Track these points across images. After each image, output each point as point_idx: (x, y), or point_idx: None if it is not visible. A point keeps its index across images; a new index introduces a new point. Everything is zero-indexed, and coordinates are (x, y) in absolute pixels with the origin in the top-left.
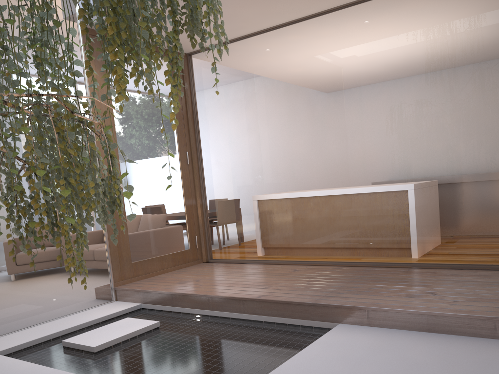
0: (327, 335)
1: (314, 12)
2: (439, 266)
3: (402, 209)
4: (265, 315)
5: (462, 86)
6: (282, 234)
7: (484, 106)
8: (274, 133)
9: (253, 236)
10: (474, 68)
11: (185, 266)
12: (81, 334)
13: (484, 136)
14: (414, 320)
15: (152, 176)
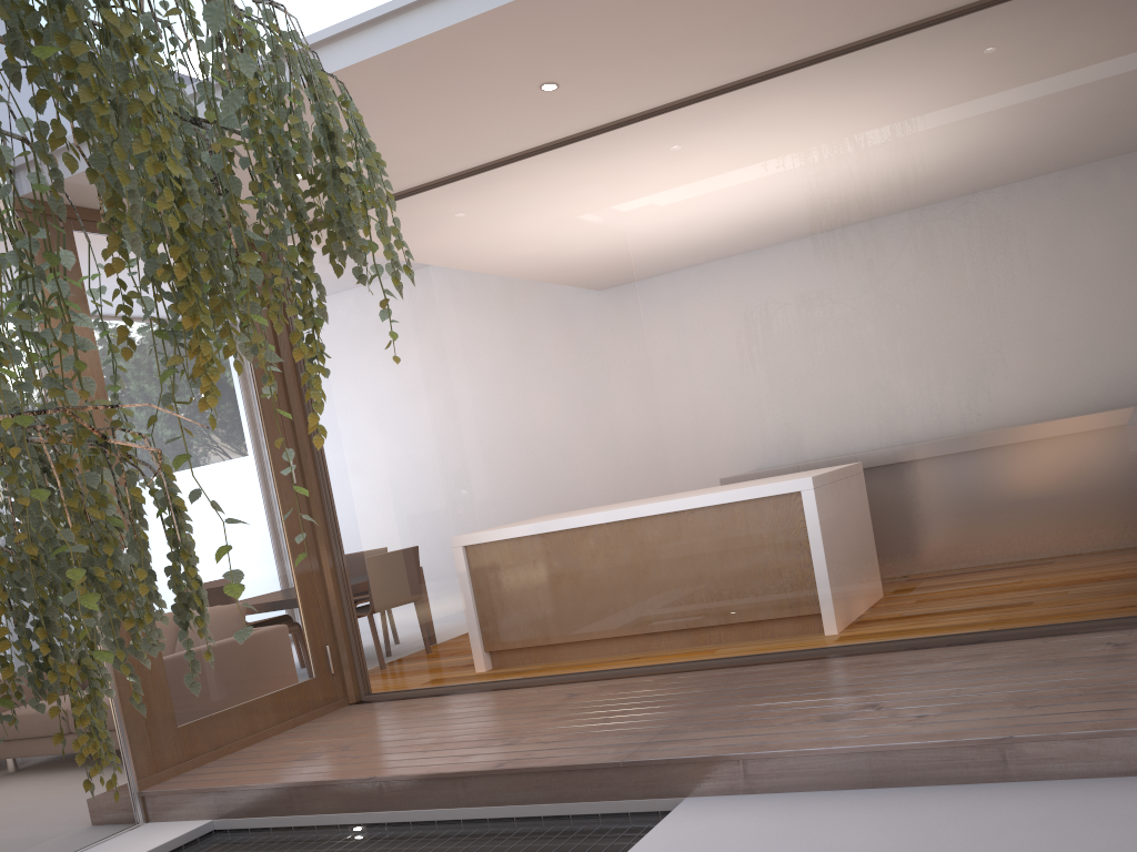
0: (662, 826)
1: (561, 137)
2: (884, 646)
3: (794, 536)
4: (518, 804)
5: (888, 275)
6: (534, 618)
7: (937, 312)
8: (494, 398)
9: (465, 631)
10: (908, 238)
11: (309, 719)
12: None
13: (943, 370)
14: (843, 768)
15: (210, 519)
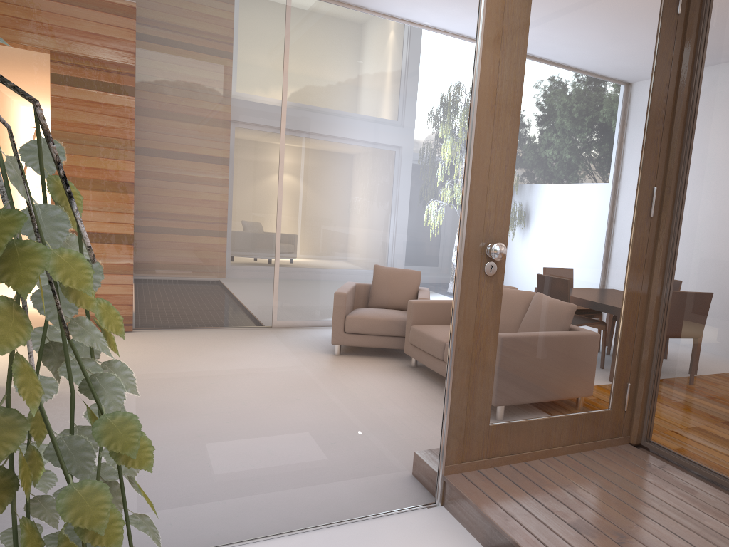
0: None
1: None
2: None
3: None
4: None
5: None
6: None
7: None
8: None
9: None
10: None
11: (593, 447)
12: None
13: None
14: None
15: (571, 234)
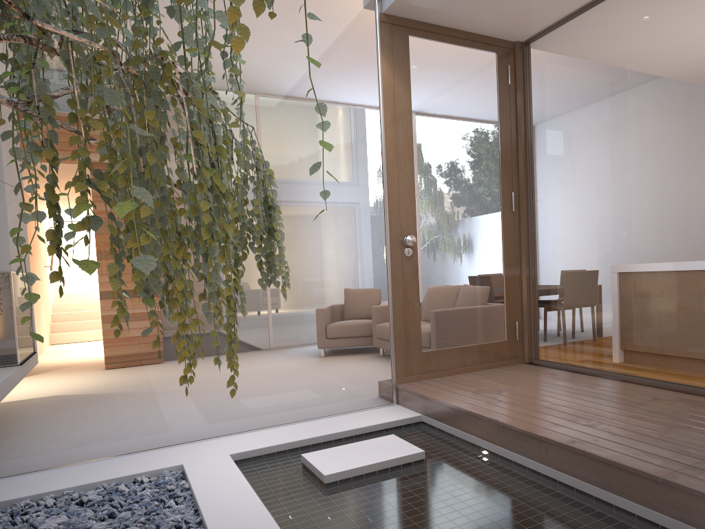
0: None
1: None
2: None
3: None
4: (578, 479)
5: None
6: (643, 331)
7: None
8: (640, 155)
9: (596, 331)
10: None
11: (497, 366)
12: (326, 449)
13: None
14: None
15: (459, 227)
